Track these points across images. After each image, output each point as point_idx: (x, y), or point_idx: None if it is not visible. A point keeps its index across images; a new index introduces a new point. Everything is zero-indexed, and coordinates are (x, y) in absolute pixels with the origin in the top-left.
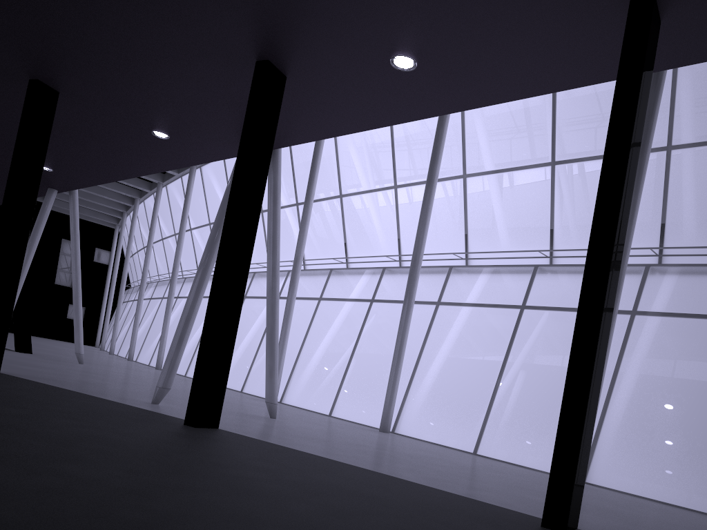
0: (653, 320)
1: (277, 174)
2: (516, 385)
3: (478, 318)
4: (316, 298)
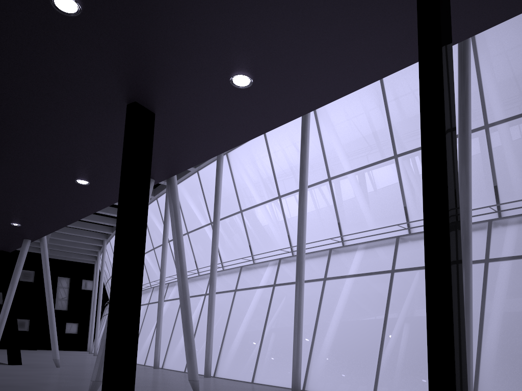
0: (505, 267)
1: (175, 196)
2: (403, 336)
3: (363, 287)
4: (232, 290)
